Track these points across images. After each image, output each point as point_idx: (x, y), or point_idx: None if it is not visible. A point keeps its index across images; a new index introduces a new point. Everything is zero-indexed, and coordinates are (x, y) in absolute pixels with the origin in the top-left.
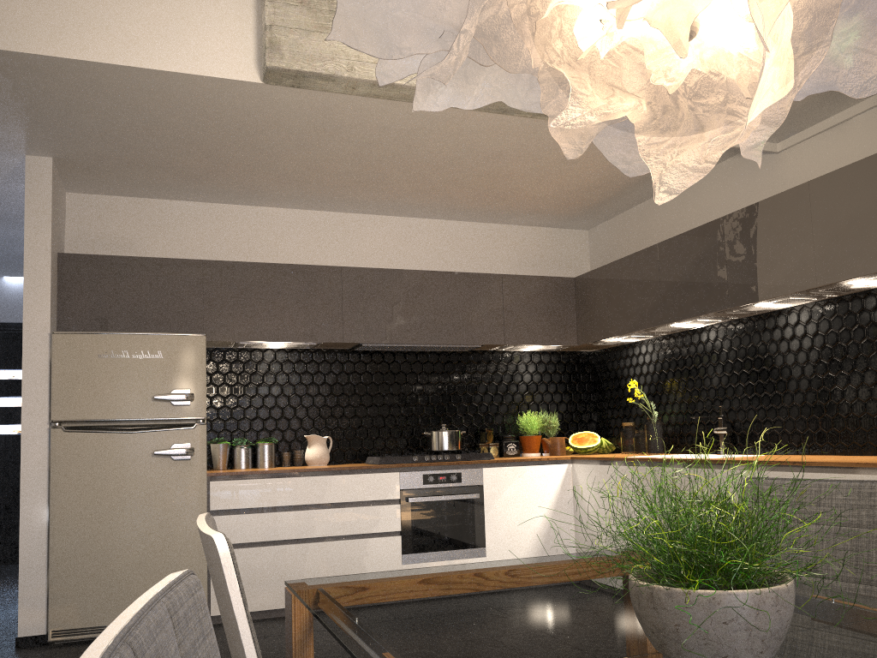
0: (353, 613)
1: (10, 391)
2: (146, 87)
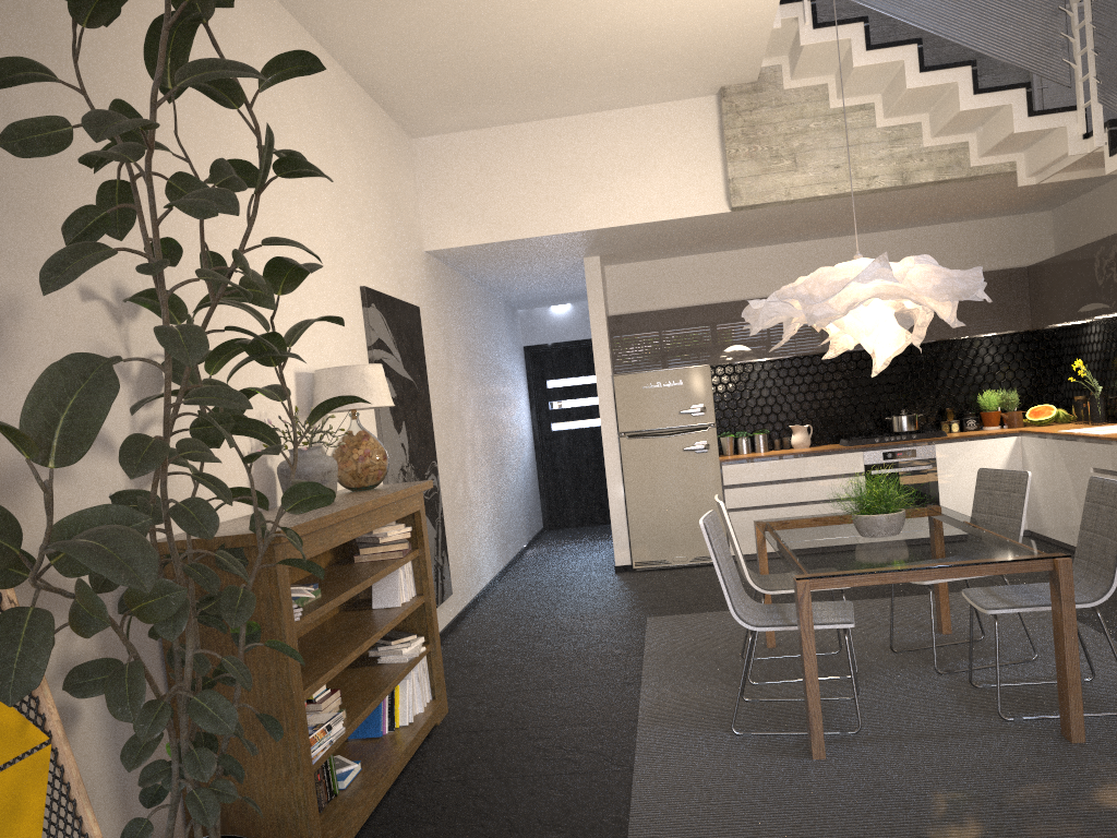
0: (773, 529)
1: (566, 396)
2: (659, 226)
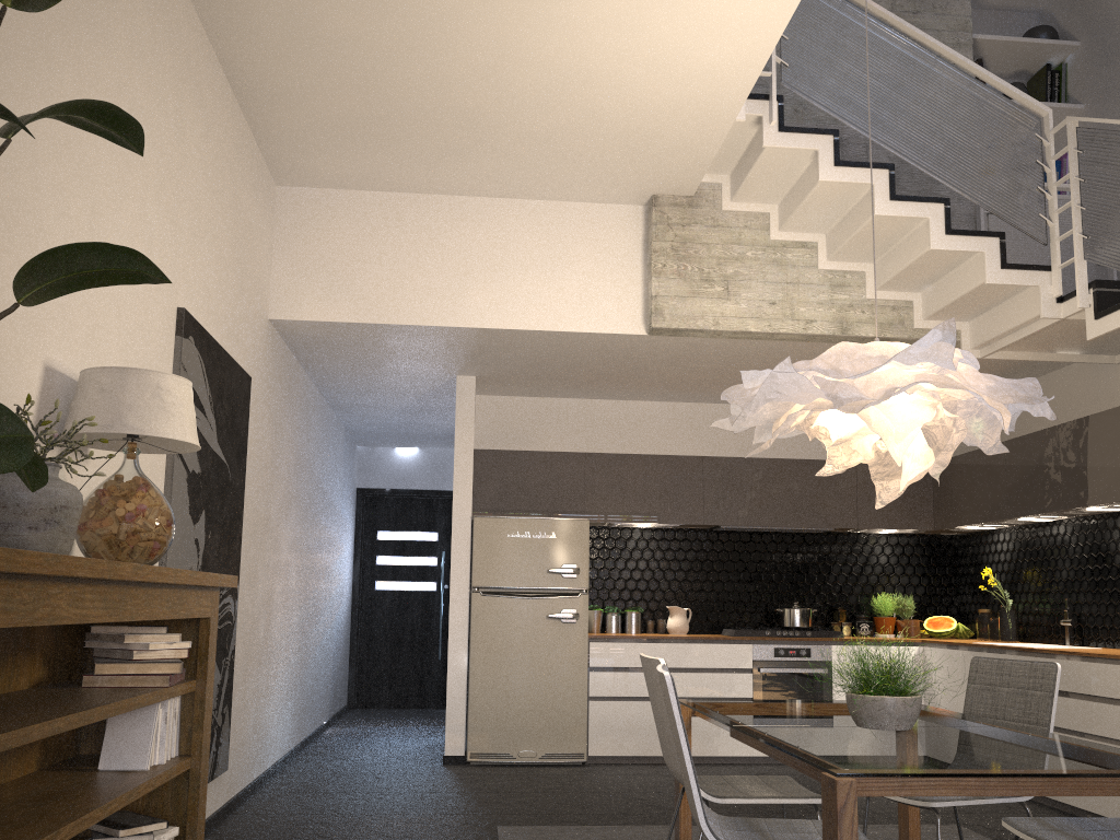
0: (715, 709)
1: (398, 551)
2: (560, 340)
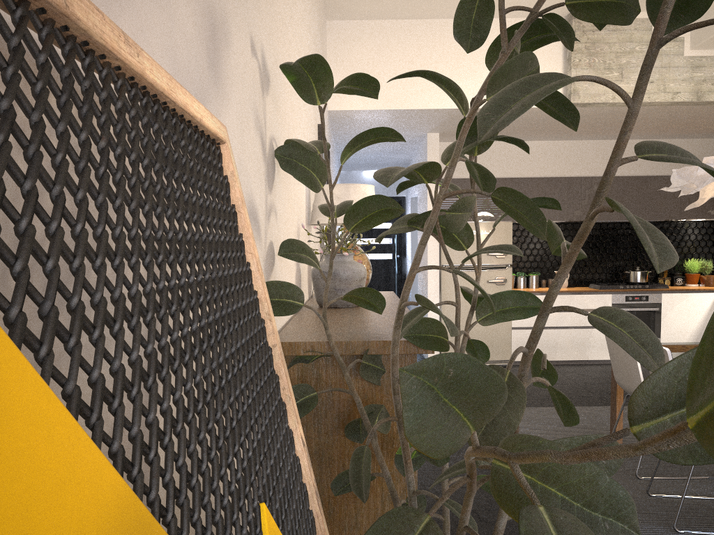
0: None
1: (367, 235)
2: None
